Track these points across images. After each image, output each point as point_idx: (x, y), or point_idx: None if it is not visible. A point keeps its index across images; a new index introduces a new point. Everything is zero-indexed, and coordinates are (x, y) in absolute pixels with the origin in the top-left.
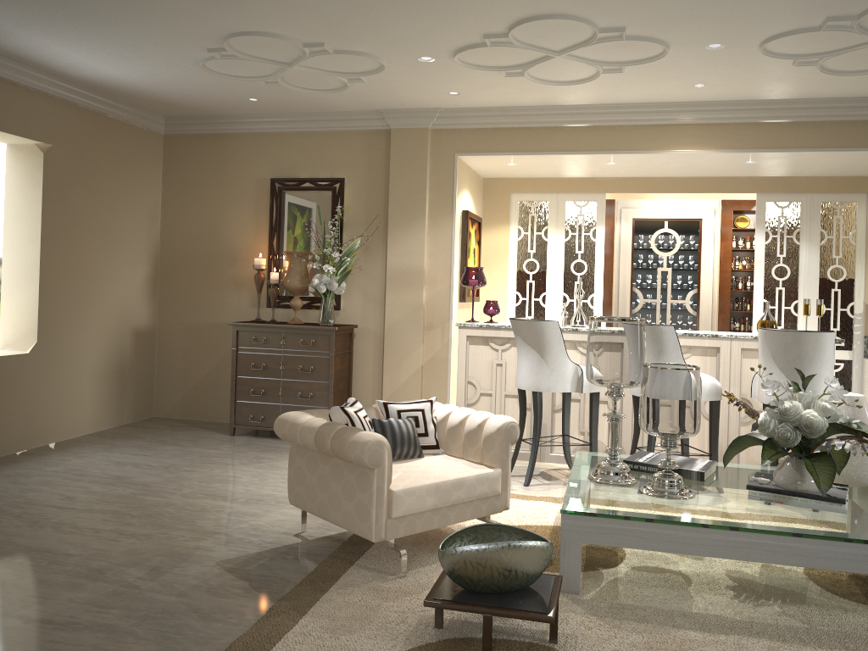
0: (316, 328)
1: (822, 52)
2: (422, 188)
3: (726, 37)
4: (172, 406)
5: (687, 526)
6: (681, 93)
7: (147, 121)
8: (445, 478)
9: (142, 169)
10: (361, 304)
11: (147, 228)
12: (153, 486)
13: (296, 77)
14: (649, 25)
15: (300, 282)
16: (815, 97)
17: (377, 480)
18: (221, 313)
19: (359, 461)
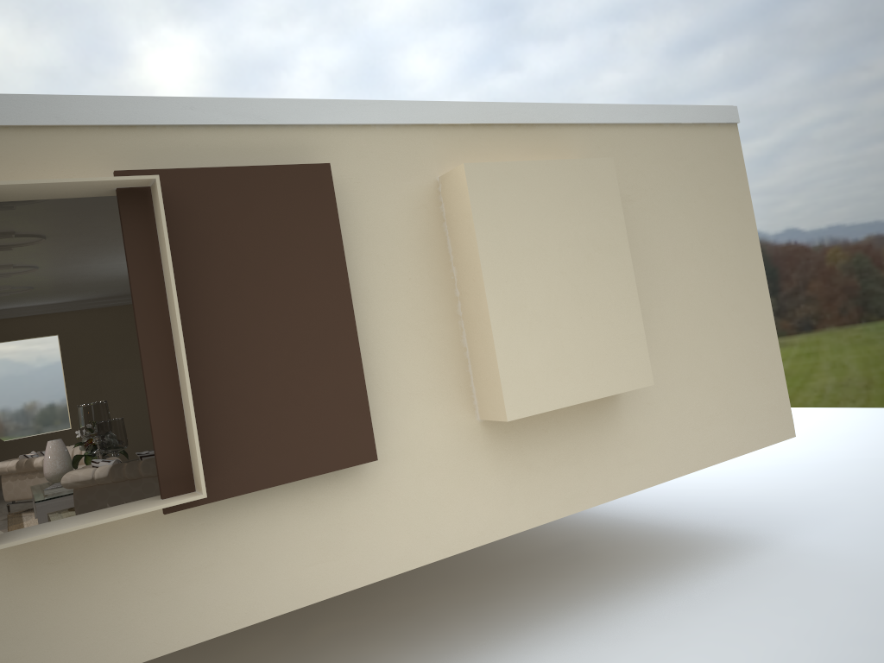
0: None
1: None
2: None
3: None
4: None
5: None
6: None
7: None
8: None
9: None
10: None
11: None
12: None
13: None
14: (15, 249)
15: None
16: None
17: None
18: None
19: None
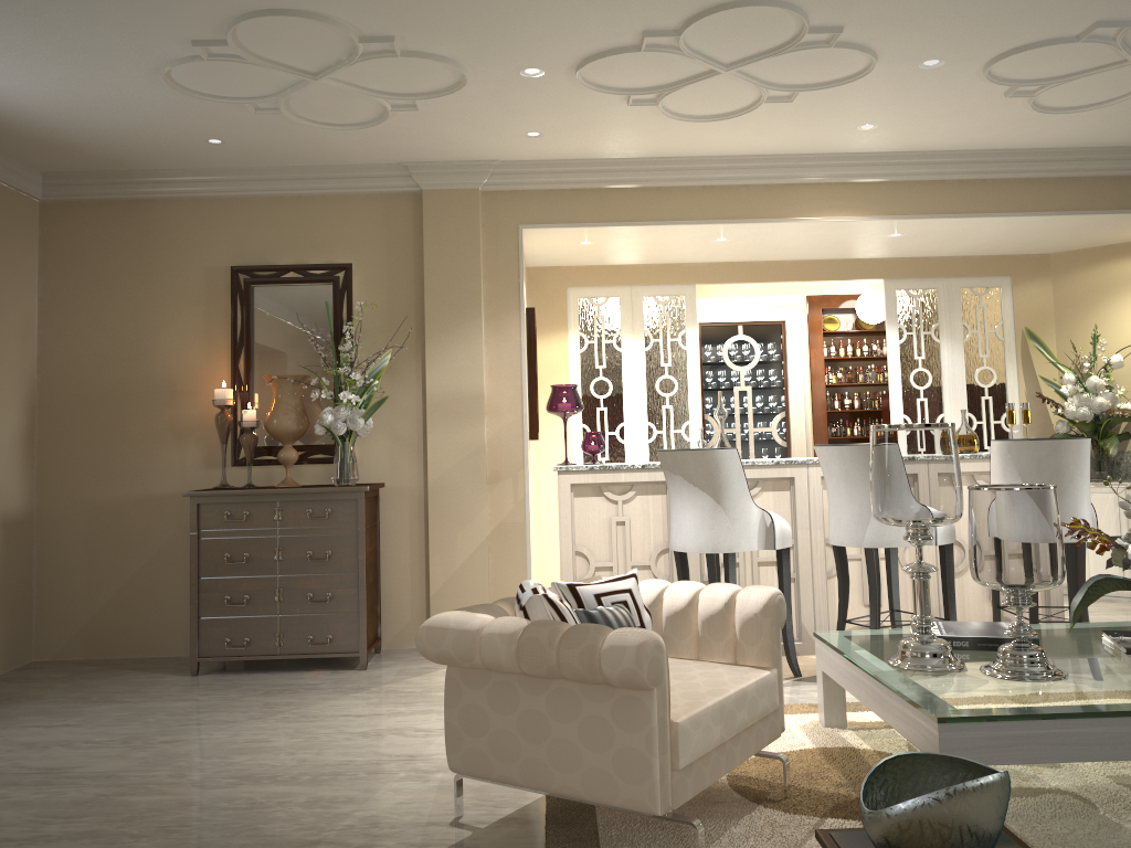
0: (335, 490)
1: (1050, 77)
2: (475, 275)
3: (955, 49)
4: (67, 640)
5: (1122, 718)
6: (835, 139)
7: (18, 178)
8: (725, 692)
9: (10, 255)
10: (387, 452)
11: (19, 350)
12: (130, 777)
13: (310, 100)
14: (876, 24)
15: (297, 422)
16: (986, 149)
17: (658, 707)
18: (152, 480)
19: (631, 679)
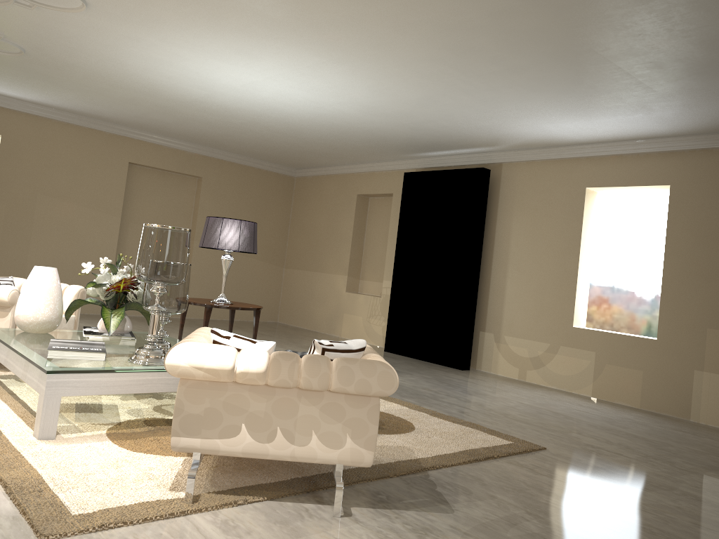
0: None
1: None
2: None
3: None
4: None
5: None
6: None
7: None
8: None
9: None
10: None
11: None
12: None
13: None
14: None
15: None
16: None
17: None
18: None
19: None
